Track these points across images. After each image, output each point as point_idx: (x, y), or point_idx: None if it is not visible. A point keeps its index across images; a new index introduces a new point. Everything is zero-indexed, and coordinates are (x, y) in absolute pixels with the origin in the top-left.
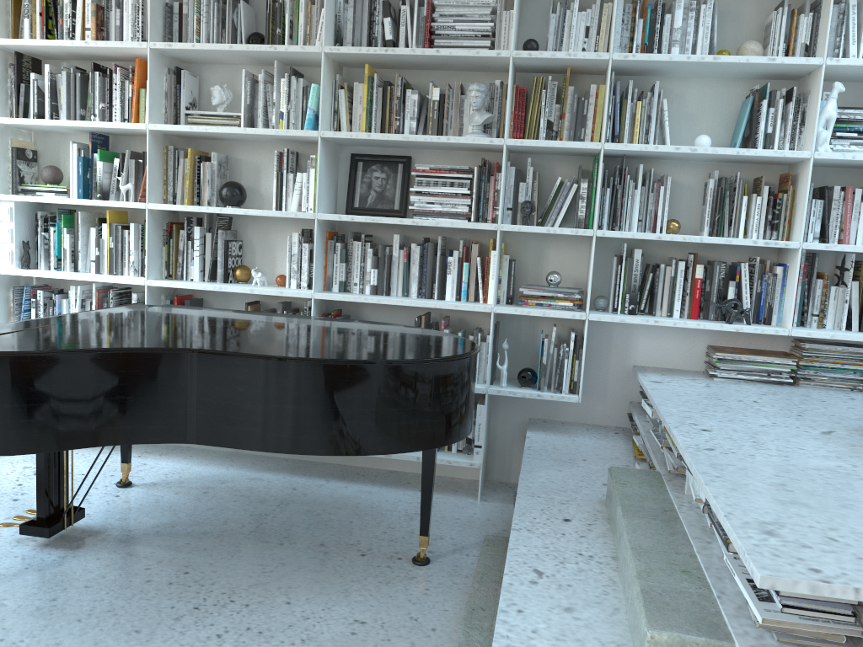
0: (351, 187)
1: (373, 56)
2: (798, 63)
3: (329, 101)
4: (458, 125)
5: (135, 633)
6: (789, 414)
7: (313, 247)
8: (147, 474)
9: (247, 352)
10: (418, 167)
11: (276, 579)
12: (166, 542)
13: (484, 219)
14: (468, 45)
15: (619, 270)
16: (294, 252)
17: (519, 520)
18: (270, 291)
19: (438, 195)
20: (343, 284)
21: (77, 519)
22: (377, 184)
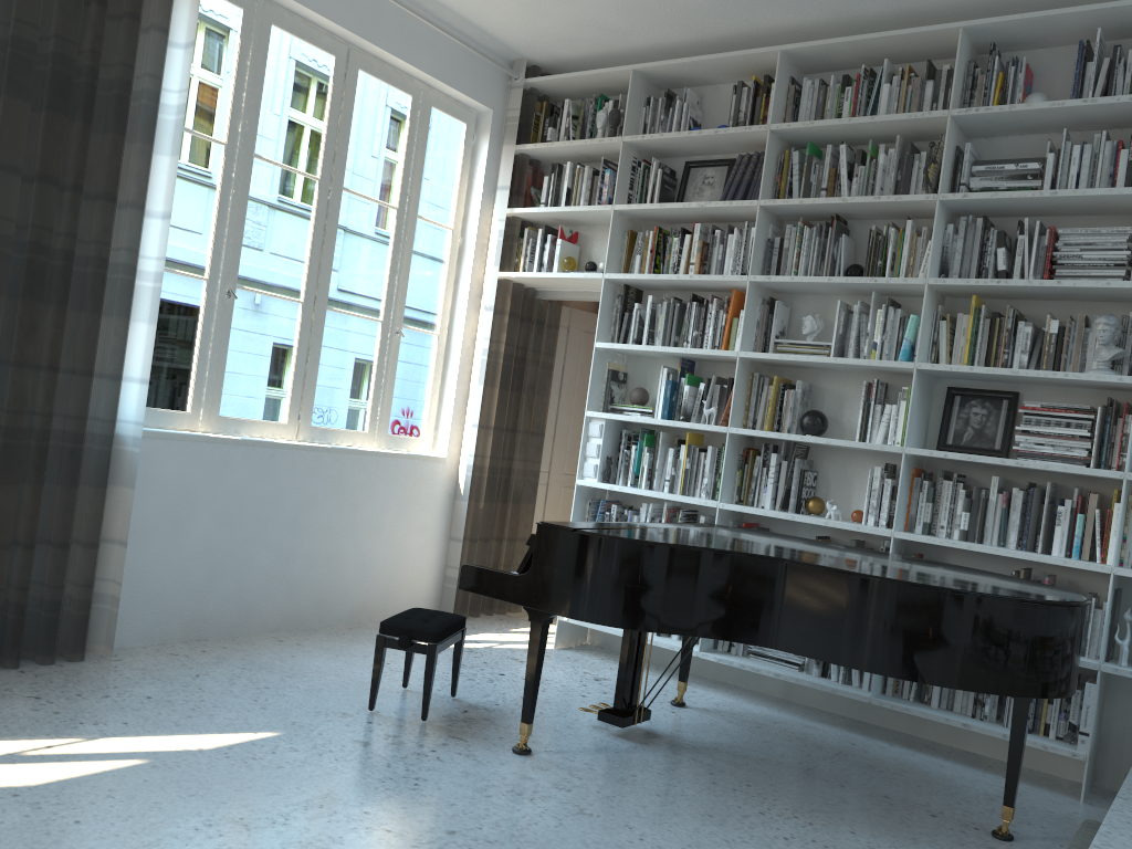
0: (944, 422)
1: (982, 287)
2: None
3: (927, 332)
4: (1080, 360)
5: (707, 816)
6: None
7: (895, 483)
8: (697, 700)
9: (837, 567)
10: (1027, 404)
11: (838, 811)
12: (725, 758)
13: (1106, 466)
14: (1096, 274)
15: None
16: (874, 487)
17: (1127, 792)
18: (846, 525)
19: (1050, 435)
20: (927, 525)
21: (644, 719)
22: (976, 420)
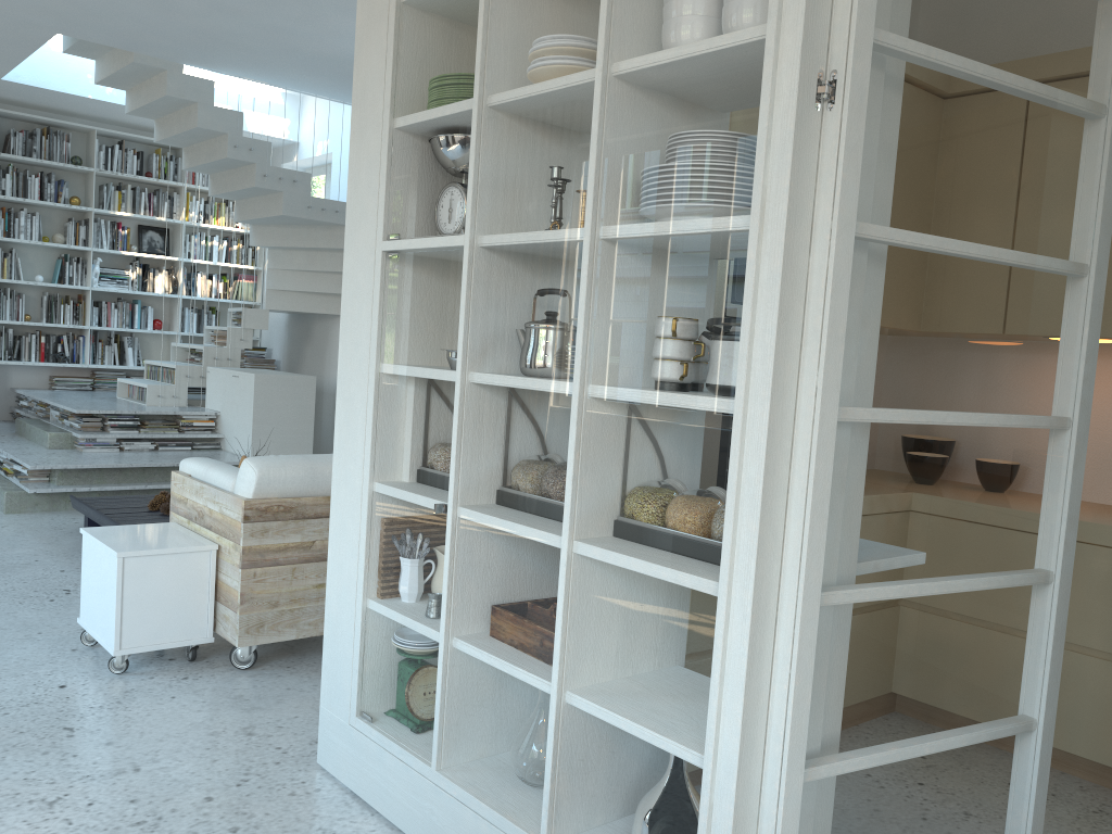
0: None
1: None
2: (81, 249)
3: None
4: None
5: None
6: (89, 396)
7: None
8: None
9: None
10: None
11: None
12: None
13: None
14: None
15: (2, 339)
16: None
17: None
18: None
19: None
20: None
21: None
22: None
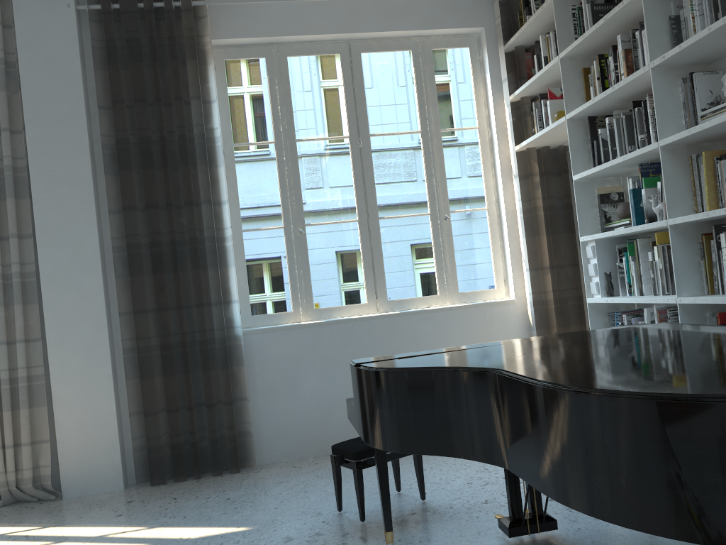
0: None
1: None
2: None
3: None
4: None
5: None
6: None
7: None
8: None
9: (526, 374)
10: None
11: None
12: None
13: None
14: None
15: None
16: None
17: None
18: None
19: None
20: None
21: (547, 528)
22: None
